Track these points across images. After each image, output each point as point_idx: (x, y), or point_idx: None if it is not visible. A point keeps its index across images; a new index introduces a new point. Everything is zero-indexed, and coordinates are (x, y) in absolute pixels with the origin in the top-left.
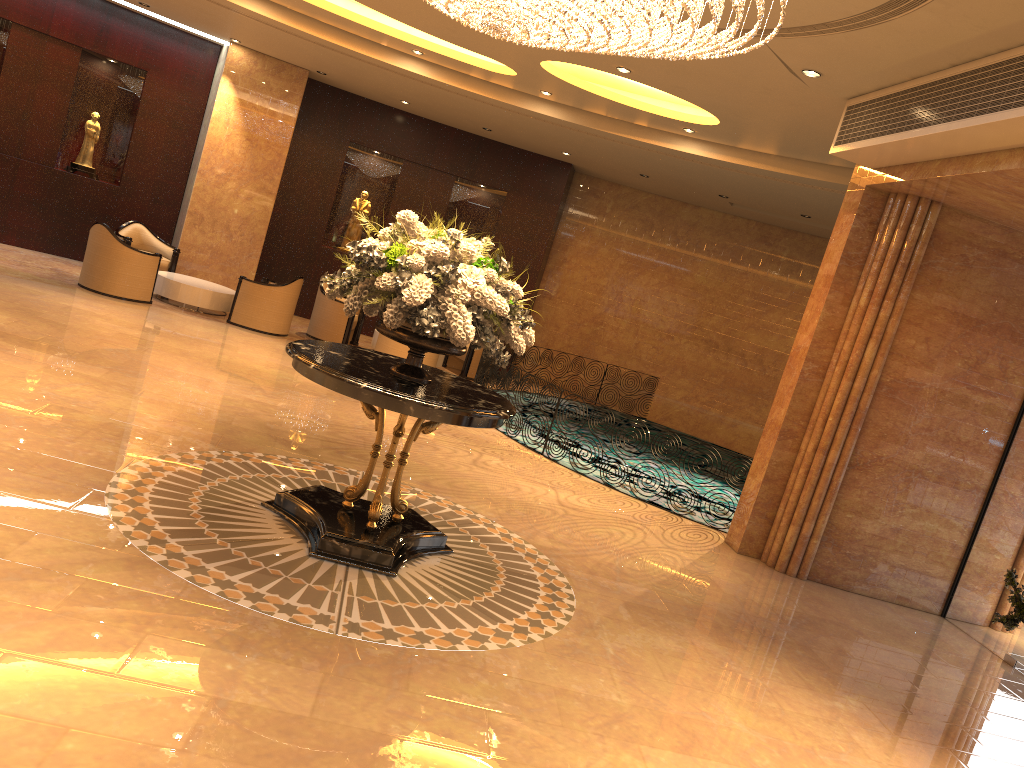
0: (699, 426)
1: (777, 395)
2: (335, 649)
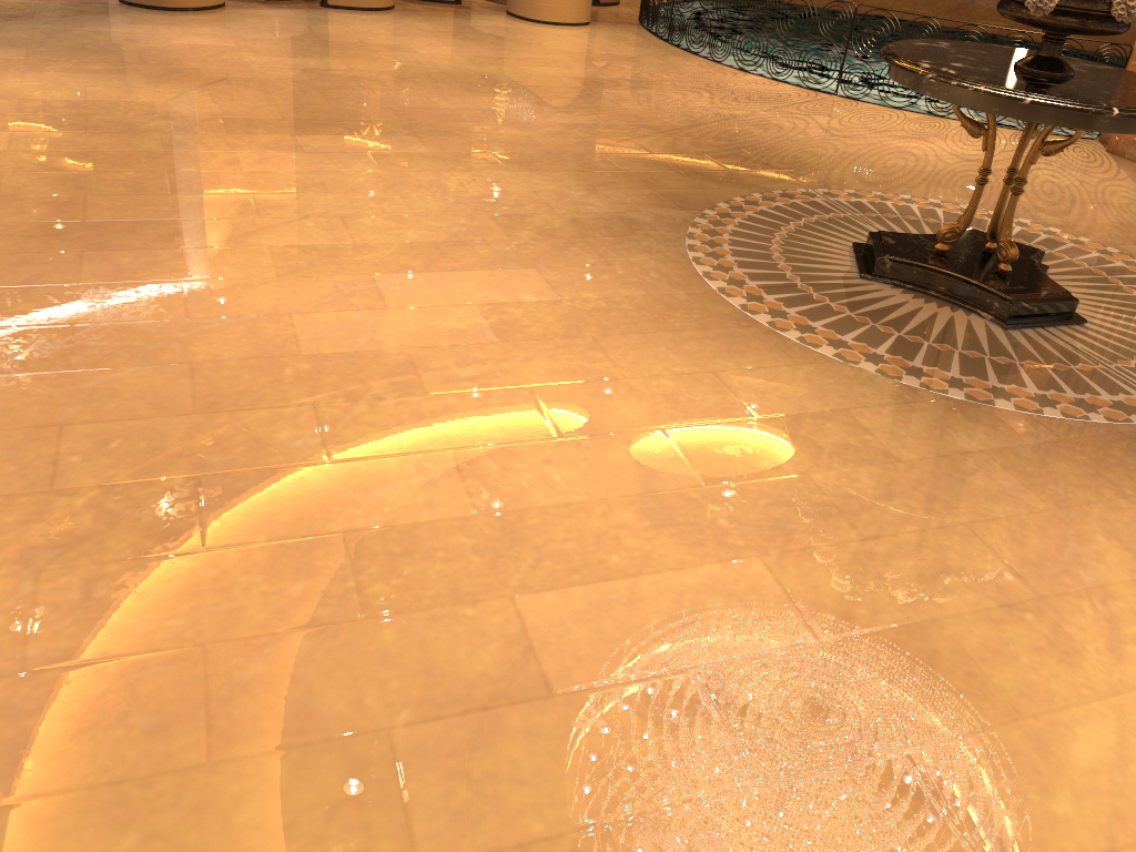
0: None
1: None
2: None
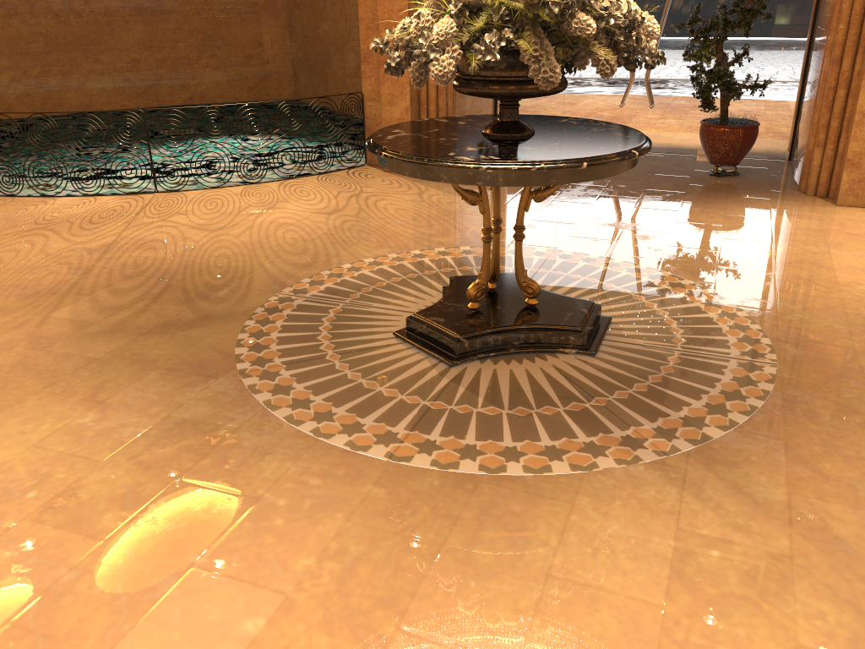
0: (47, 103)
1: (382, 23)
2: (809, 368)
